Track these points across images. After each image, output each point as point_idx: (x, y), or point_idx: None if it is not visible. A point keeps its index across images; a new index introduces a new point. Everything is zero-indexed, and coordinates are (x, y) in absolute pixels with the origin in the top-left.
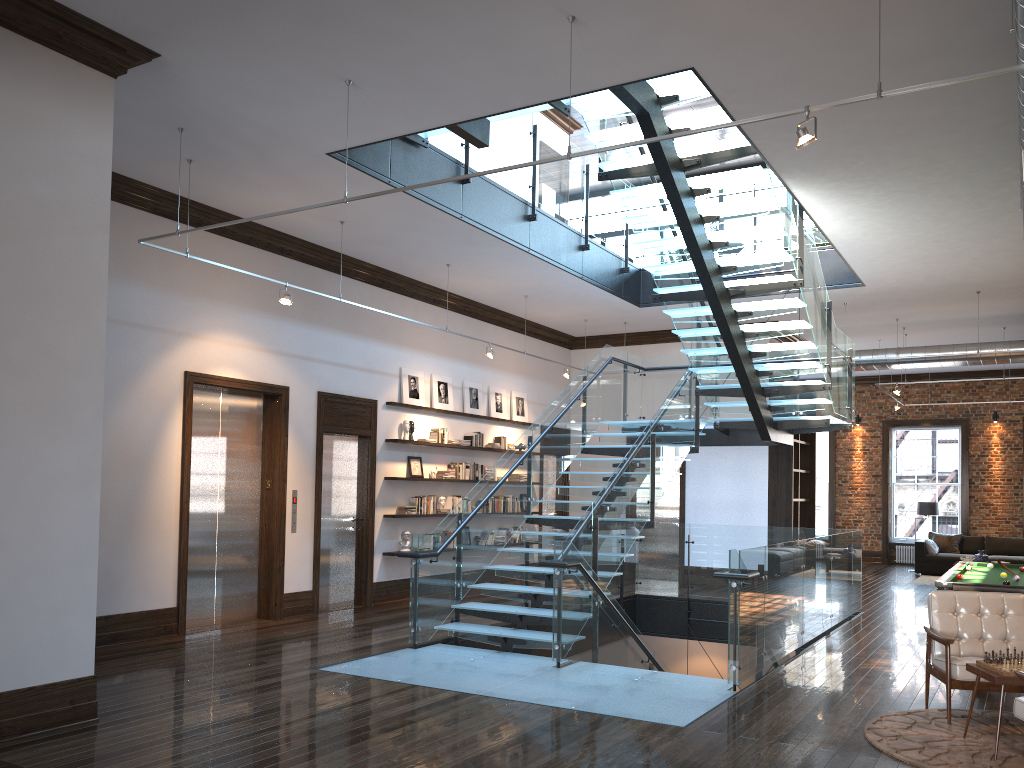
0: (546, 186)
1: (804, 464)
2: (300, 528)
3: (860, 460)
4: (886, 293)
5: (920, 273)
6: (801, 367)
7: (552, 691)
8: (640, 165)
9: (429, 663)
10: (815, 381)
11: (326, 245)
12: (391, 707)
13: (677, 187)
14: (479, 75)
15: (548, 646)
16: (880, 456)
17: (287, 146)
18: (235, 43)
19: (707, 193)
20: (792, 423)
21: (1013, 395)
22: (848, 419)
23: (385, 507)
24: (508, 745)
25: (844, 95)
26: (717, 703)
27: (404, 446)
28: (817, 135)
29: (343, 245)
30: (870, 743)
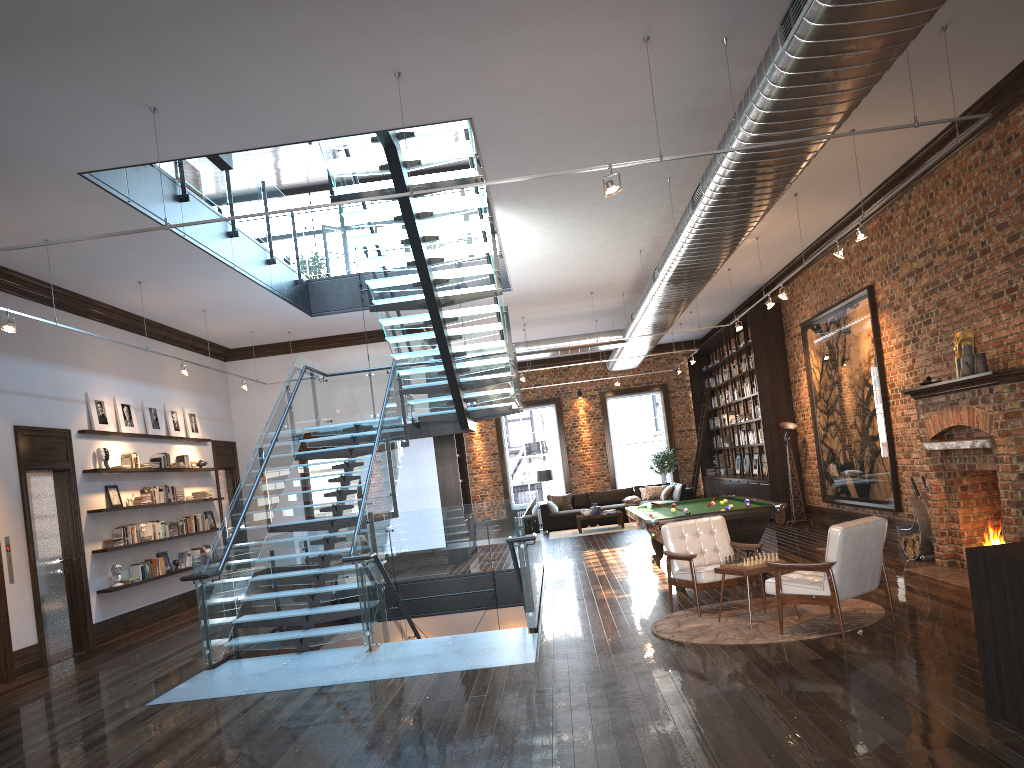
0: (238, 203)
1: (456, 449)
2: (18, 577)
3: (479, 442)
4: (525, 296)
5: (557, 279)
6: (493, 362)
7: (396, 667)
8: (371, 190)
9: (249, 675)
10: (505, 374)
11: (8, 264)
12: (277, 711)
13: (413, 211)
14: (287, 112)
15: (346, 637)
16: (495, 436)
17: (37, 164)
18: (51, 65)
19: (431, 216)
20: (482, 411)
21: (590, 374)
22: (519, 404)
23: (92, 542)
24: (426, 706)
25: (569, 145)
26: (535, 643)
27: (100, 475)
28: (536, 173)
29: (29, 264)
30: (669, 639)
